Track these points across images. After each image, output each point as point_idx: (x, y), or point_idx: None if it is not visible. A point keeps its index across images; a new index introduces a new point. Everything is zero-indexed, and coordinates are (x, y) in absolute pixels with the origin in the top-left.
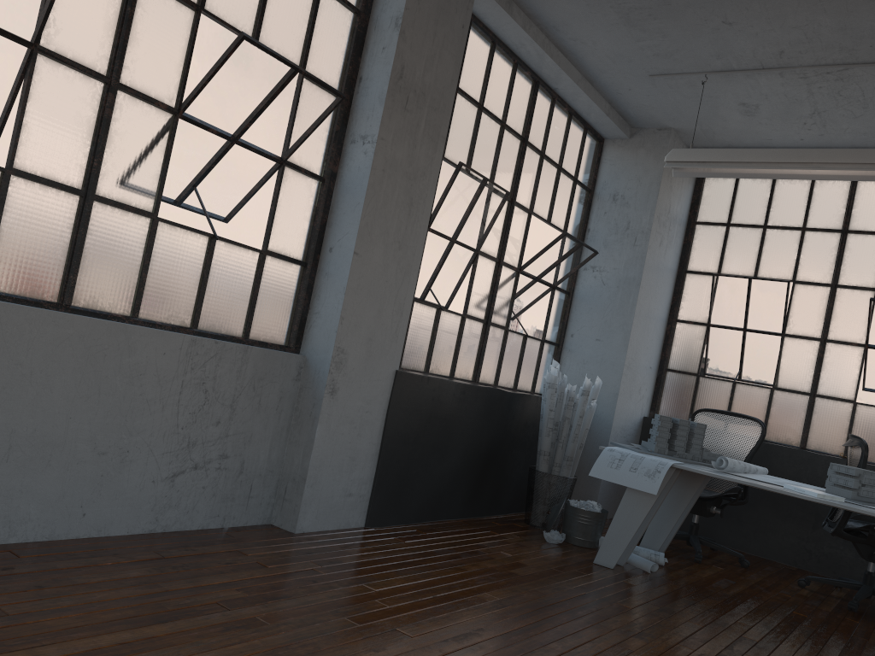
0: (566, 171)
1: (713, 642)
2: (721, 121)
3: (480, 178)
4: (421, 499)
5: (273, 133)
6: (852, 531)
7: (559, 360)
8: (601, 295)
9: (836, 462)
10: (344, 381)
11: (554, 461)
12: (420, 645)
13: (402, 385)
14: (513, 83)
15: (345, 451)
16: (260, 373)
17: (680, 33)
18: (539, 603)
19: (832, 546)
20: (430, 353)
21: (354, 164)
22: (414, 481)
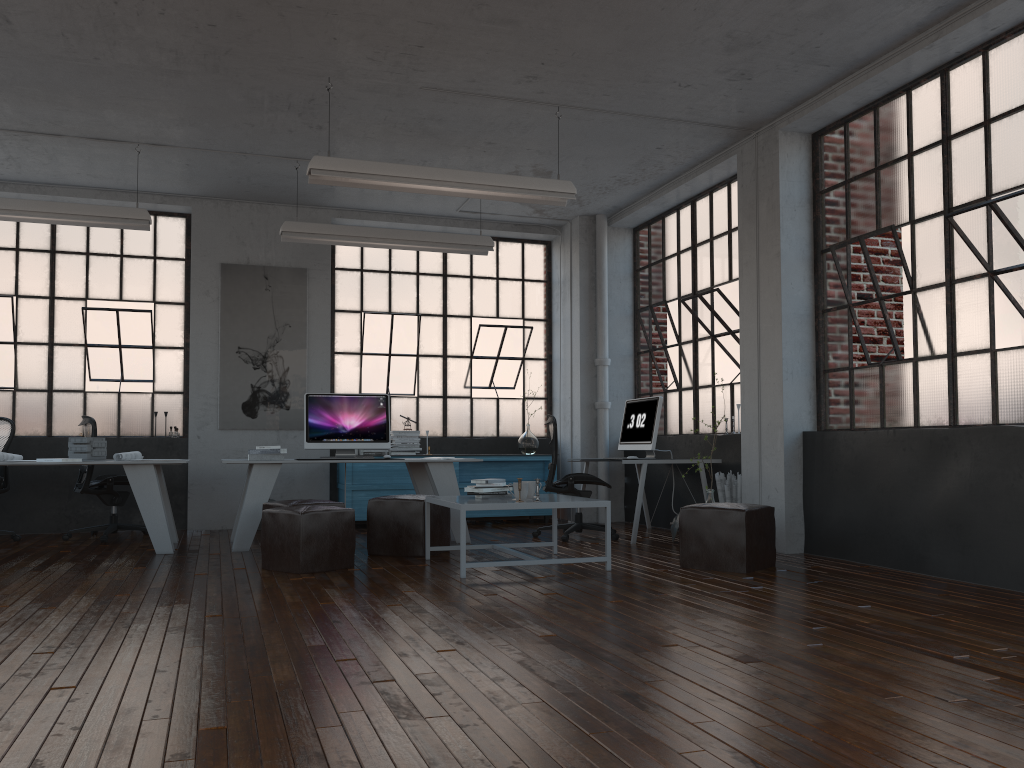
0: None
1: (5, 573)
2: None
3: None
4: None
5: None
6: (97, 488)
7: None
8: None
9: None
10: None
11: None
12: None
13: None
14: None
15: None
16: None
17: None
18: None
19: (86, 507)
20: None
21: None
22: None
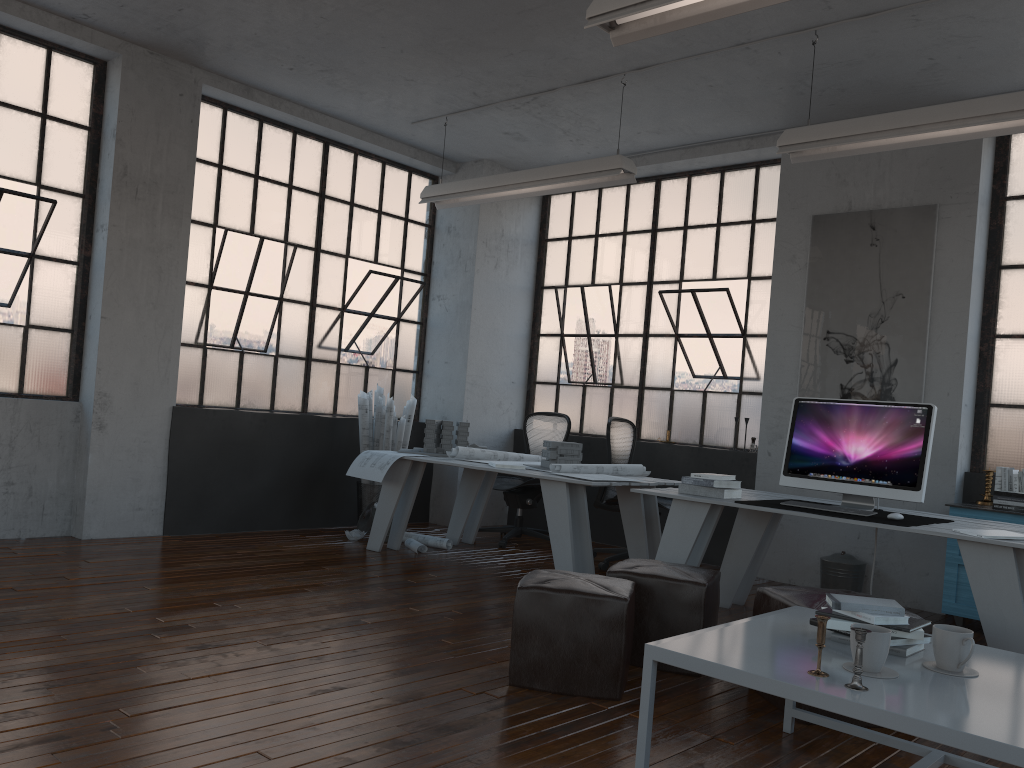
0: (389, 213)
1: (363, 582)
2: (511, 148)
3: (255, 237)
4: (228, 512)
5: (10, 237)
6: None
7: (420, 385)
8: (445, 321)
9: (654, 447)
10: (113, 418)
11: None
12: (68, 582)
13: (182, 418)
14: (294, 149)
15: (126, 474)
16: (35, 419)
17: (390, 91)
18: (236, 567)
19: None
20: (238, 391)
21: (98, 248)
22: (216, 497)
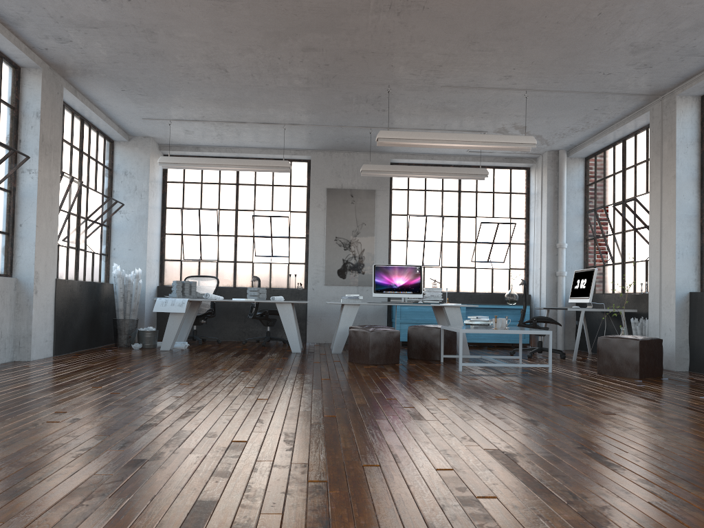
0: (100, 162)
1: (219, 356)
2: (176, 135)
3: (71, 177)
4: (72, 340)
5: None
6: (259, 316)
7: (109, 263)
8: (127, 226)
9: None
10: (39, 286)
11: (126, 313)
12: (129, 368)
13: (59, 285)
14: (73, 123)
15: (43, 320)
16: (3, 289)
17: (160, 107)
18: (154, 359)
19: (253, 327)
20: (57, 268)
21: (26, 183)
22: (68, 332)
